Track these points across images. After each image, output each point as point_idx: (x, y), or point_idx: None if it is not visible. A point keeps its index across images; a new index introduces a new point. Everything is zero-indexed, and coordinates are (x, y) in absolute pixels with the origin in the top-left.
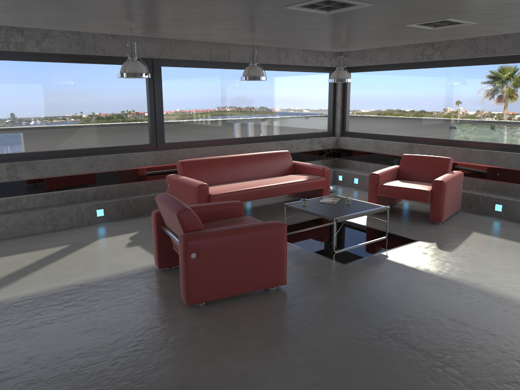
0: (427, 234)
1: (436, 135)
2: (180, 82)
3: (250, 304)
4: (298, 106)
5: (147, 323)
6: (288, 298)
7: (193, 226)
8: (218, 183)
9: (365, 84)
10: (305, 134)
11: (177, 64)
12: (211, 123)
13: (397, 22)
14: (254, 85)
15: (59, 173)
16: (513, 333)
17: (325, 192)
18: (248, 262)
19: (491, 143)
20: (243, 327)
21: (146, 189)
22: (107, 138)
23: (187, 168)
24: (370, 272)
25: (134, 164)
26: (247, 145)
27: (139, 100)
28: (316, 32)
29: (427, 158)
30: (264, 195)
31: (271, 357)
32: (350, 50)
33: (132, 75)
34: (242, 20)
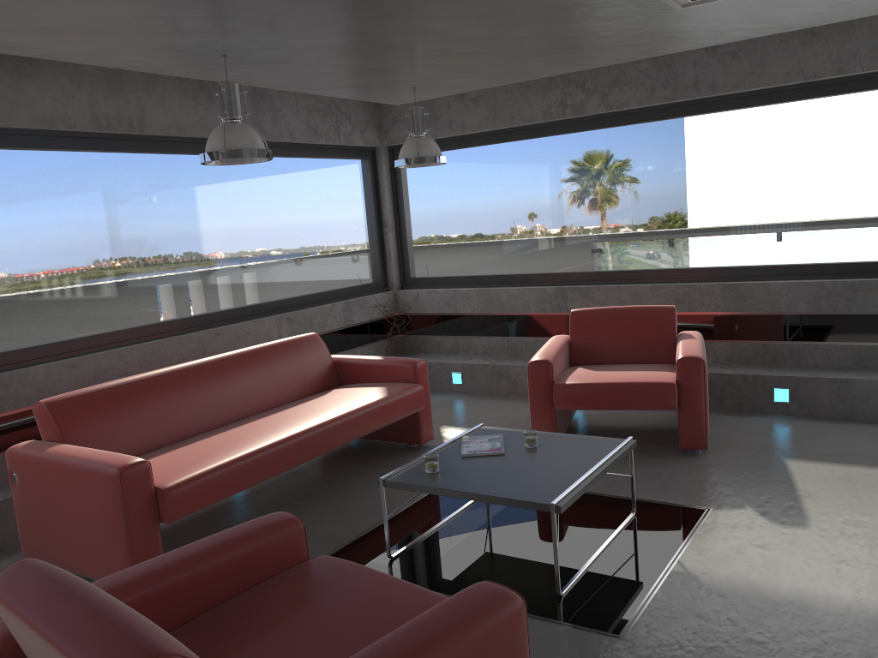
0: (709, 486)
1: (609, 265)
2: (14, 187)
3: None
4: (311, 232)
5: None
6: None
7: None
8: (163, 443)
9: (441, 176)
10: (332, 292)
11: (3, 141)
12: (115, 288)
13: None
14: (210, 190)
15: None
16: None
17: (425, 417)
18: None
19: (728, 269)
20: None
21: None
22: None
23: (70, 419)
24: (710, 651)
25: None
26: (211, 333)
27: None
28: (410, 18)
29: (627, 312)
30: (302, 457)
31: None
32: (425, 97)
33: None
34: None
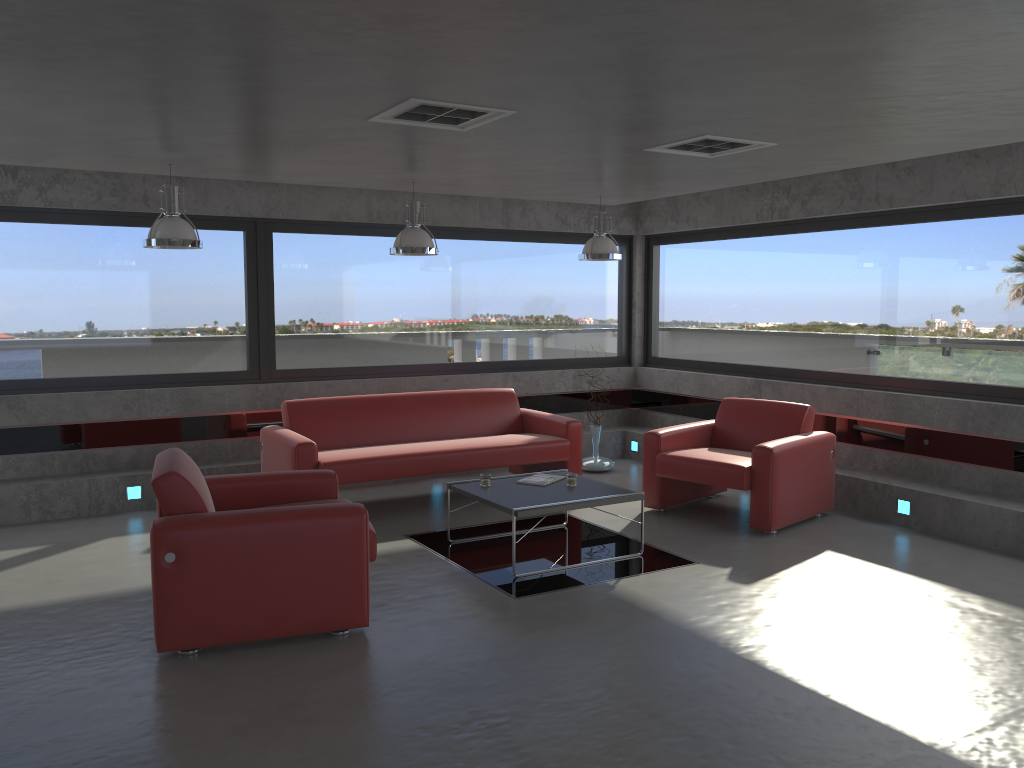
0: (728, 553)
1: (805, 364)
2: (309, 259)
3: (278, 657)
4: (553, 307)
5: (68, 679)
6: (356, 651)
7: (184, 504)
8: (358, 445)
9: (683, 265)
10: (567, 360)
11: (305, 229)
12: (371, 335)
13: (619, 143)
14: (460, 267)
15: (67, 418)
16: (740, 736)
17: (572, 468)
18: (283, 578)
19: (899, 379)
20: (231, 695)
21: (234, 453)
22: (165, 359)
23: (298, 415)
24: (553, 614)
25: (213, 407)
26: (441, 379)
27: (229, 292)
28: (503, 165)
29: (766, 406)
30: (434, 469)
31: (237, 748)
32: (627, 201)
33: (164, 242)
34: (335, 145)
